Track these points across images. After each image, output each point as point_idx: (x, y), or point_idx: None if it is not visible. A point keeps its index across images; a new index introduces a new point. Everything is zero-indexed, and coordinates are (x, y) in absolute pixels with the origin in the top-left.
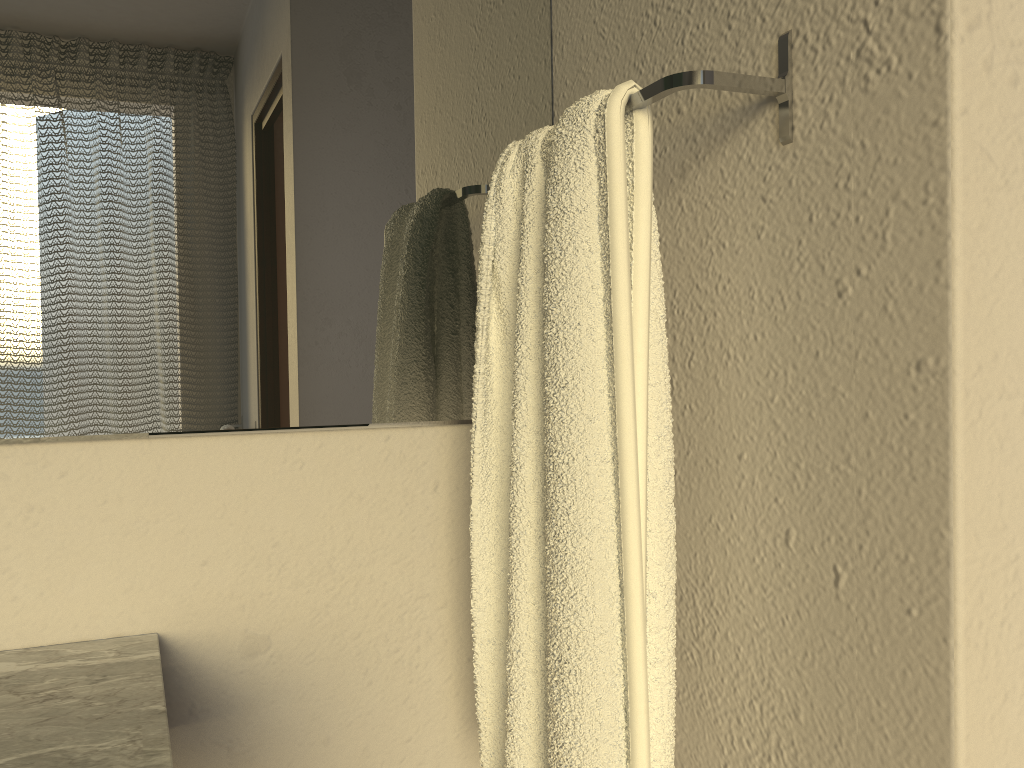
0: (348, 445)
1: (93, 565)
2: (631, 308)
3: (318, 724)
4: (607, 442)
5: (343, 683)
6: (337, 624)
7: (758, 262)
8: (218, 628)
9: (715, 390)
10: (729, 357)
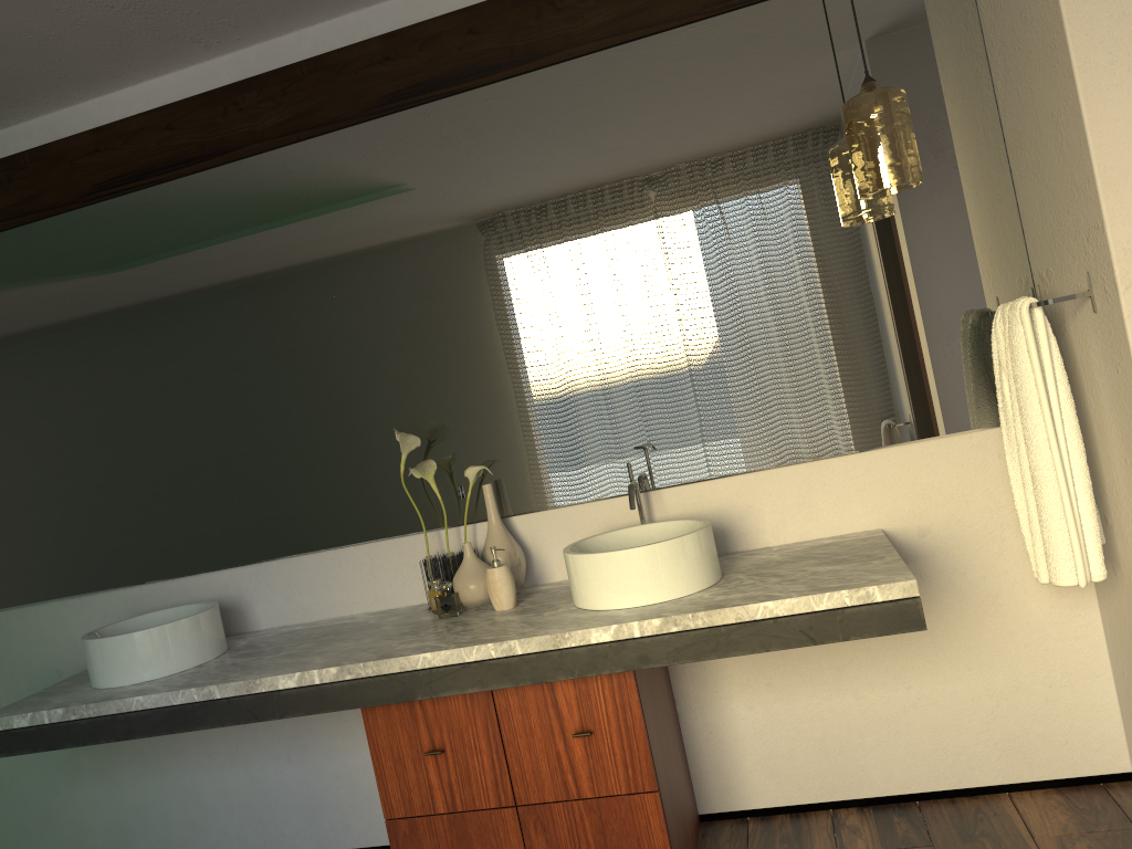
0: (950, 443)
1: (850, 504)
2: (1043, 383)
3: (958, 565)
4: (1044, 433)
5: (967, 547)
6: (959, 521)
7: (1098, 355)
8: (905, 525)
9: (1099, 404)
10: (1100, 391)
